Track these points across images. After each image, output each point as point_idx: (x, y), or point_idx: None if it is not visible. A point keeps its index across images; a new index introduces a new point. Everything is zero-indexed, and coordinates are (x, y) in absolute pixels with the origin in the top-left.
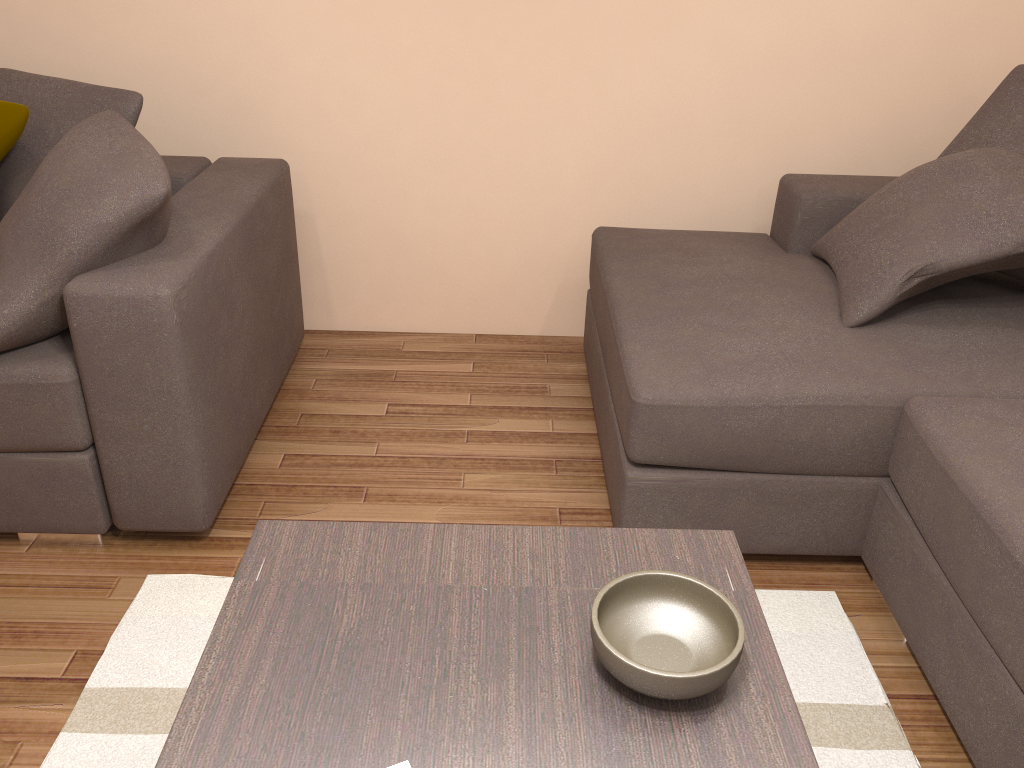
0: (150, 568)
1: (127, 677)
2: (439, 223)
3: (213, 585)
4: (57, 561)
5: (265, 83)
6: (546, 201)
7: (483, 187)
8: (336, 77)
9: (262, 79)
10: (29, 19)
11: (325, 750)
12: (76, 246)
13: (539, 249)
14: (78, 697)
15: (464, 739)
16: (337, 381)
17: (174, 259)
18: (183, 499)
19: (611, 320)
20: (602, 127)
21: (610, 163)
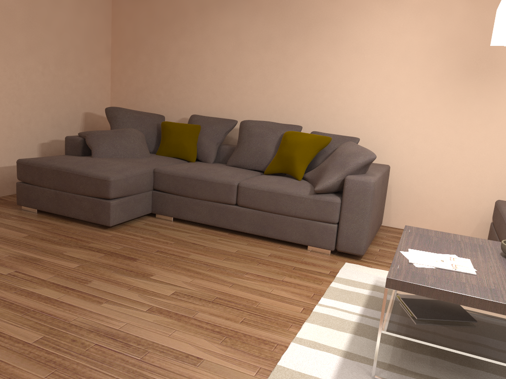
0: (345, 261)
1: (346, 277)
2: (435, 194)
3: (365, 267)
4: (319, 255)
5: (385, 143)
6: (477, 191)
7: (453, 183)
8: (408, 143)
9: (384, 142)
10: (319, 120)
11: (435, 250)
12: (350, 167)
13: (472, 208)
14: (334, 278)
15: (468, 255)
16: (393, 237)
17: (371, 176)
18: (359, 243)
19: (503, 218)
20: (502, 168)
21: (504, 180)
